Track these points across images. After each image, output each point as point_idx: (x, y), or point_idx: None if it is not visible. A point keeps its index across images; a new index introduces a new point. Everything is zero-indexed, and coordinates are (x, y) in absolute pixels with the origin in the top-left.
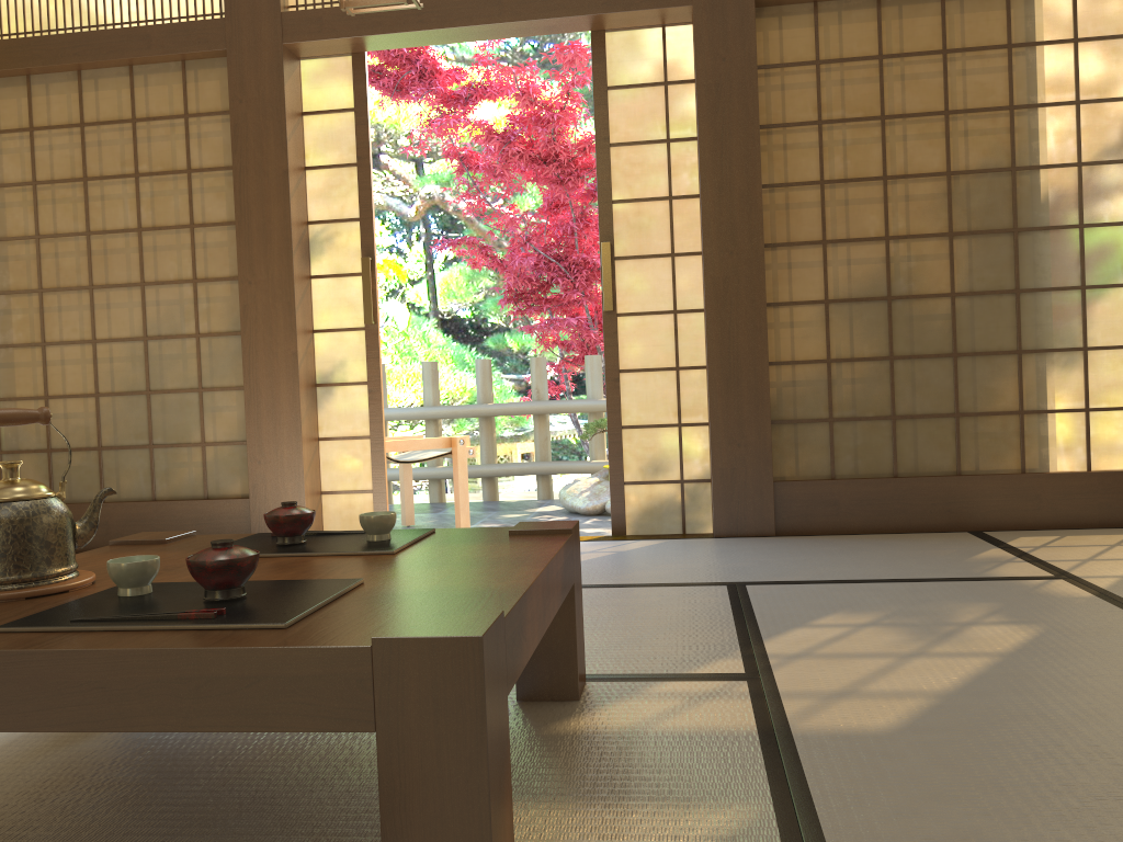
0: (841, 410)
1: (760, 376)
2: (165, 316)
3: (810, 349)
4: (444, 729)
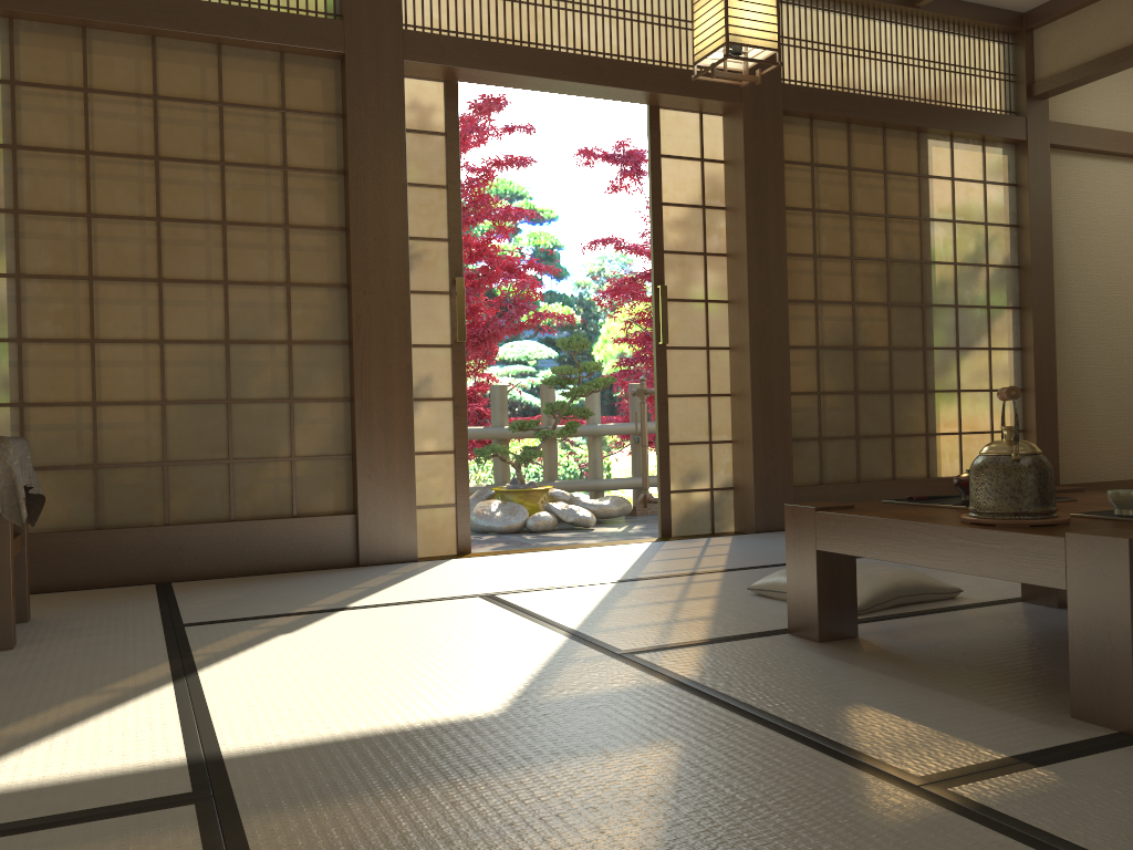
0: (826, 431)
1: (785, 403)
2: (252, 319)
3: (808, 383)
4: None
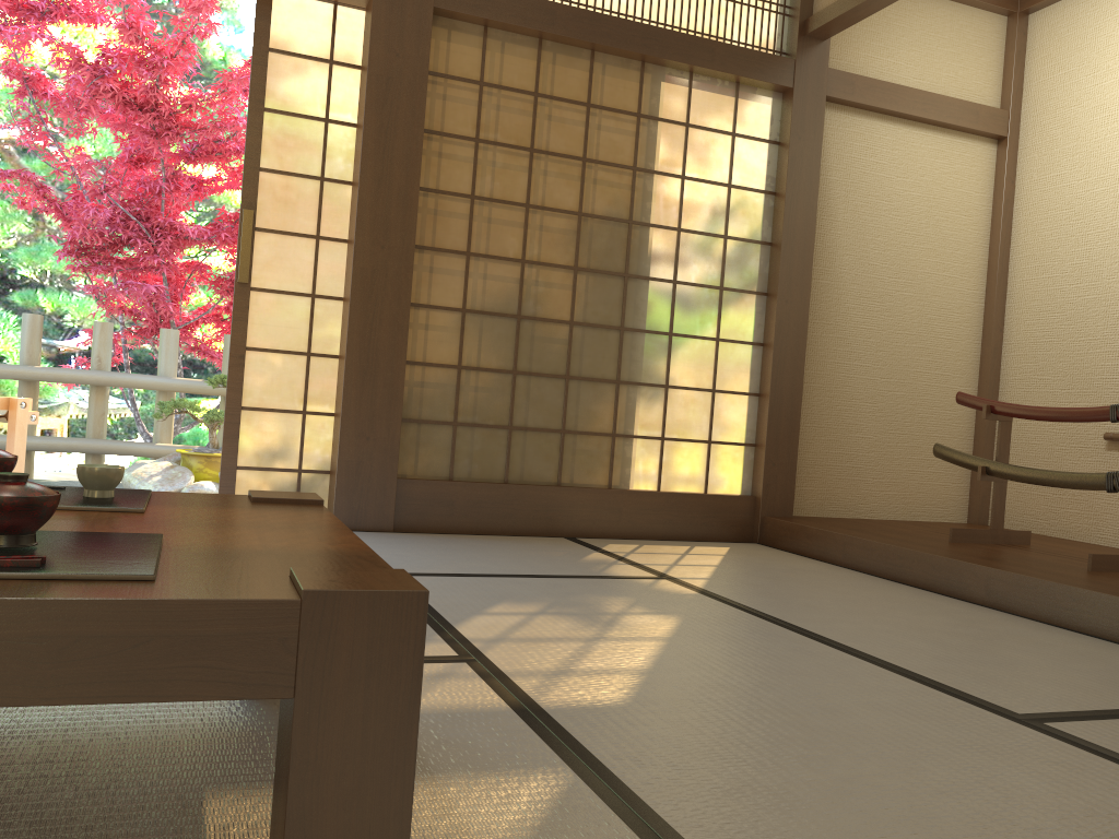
0: (466, 415)
1: (397, 373)
2: None
3: (444, 353)
4: (375, 692)
